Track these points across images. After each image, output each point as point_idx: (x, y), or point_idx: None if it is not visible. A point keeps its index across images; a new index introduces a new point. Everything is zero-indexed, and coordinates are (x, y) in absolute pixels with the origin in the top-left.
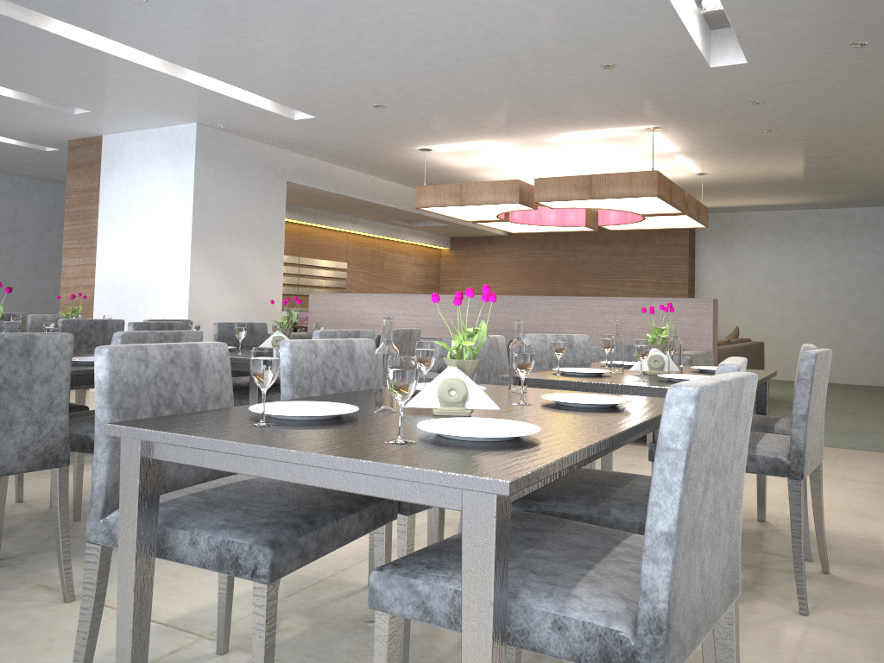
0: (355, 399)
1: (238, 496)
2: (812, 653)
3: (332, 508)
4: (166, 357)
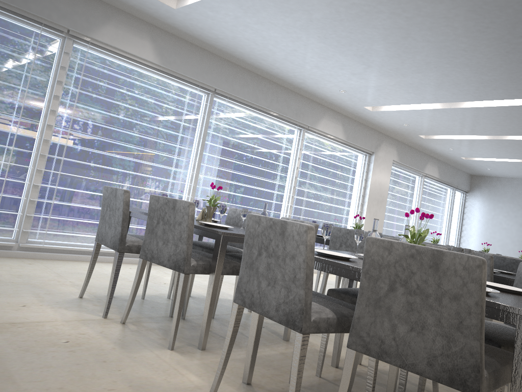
0: (241, 227)
1: (213, 243)
2: (168, 369)
3: (200, 244)
4: (240, 212)
